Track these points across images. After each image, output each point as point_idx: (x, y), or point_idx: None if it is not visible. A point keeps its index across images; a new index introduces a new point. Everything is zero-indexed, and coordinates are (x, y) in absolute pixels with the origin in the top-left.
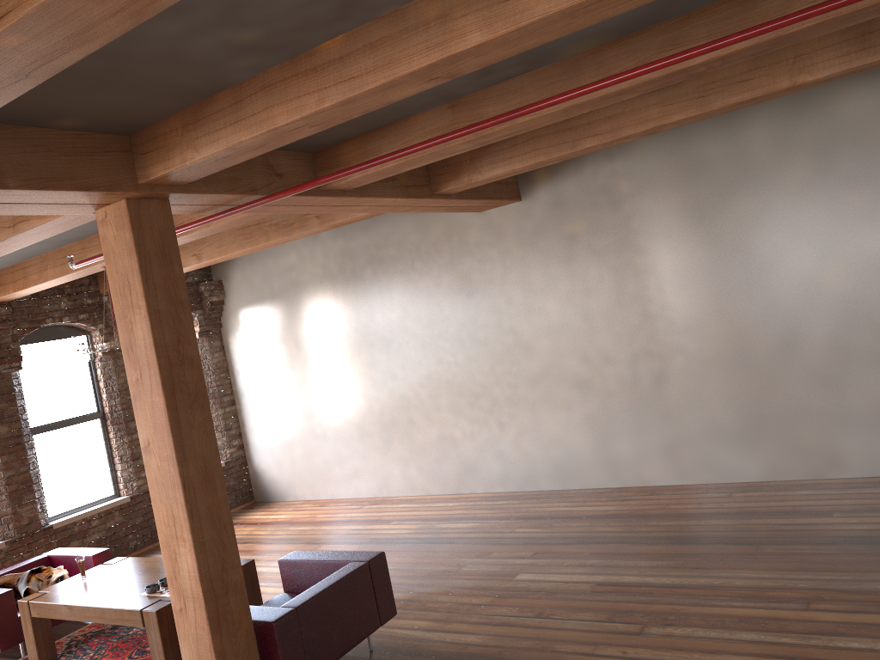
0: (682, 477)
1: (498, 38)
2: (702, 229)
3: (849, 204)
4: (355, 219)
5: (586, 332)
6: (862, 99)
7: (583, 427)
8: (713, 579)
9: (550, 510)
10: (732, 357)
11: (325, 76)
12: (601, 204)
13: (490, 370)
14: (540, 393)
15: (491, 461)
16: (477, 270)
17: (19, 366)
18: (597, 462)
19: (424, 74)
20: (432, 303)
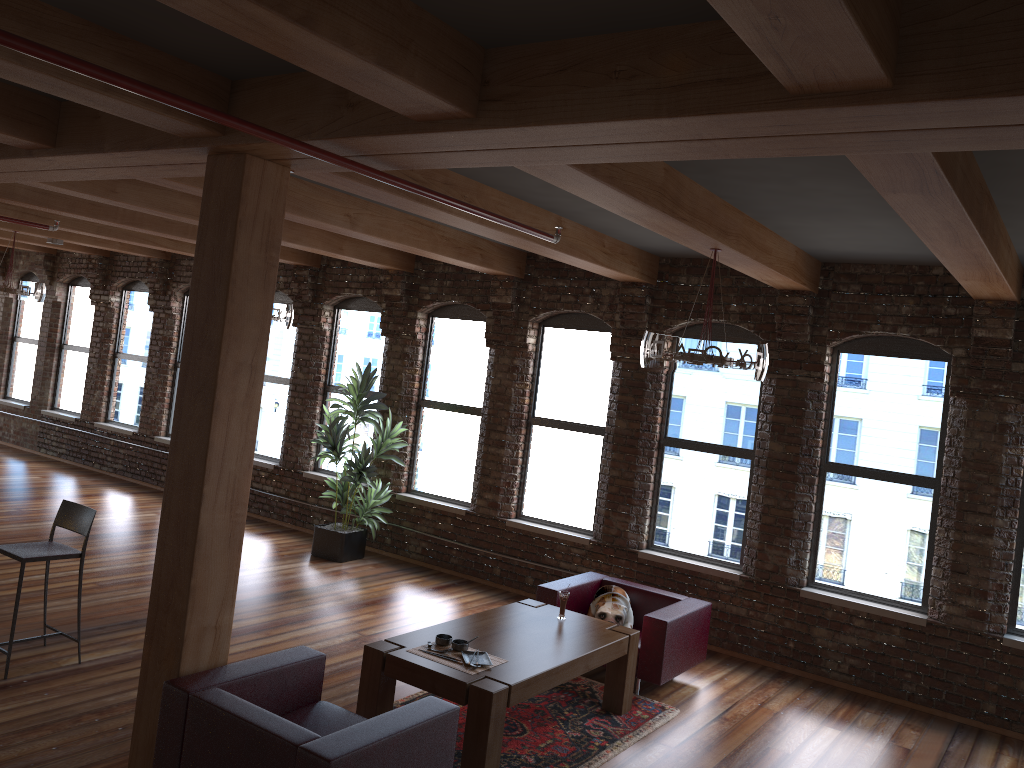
0: None
1: None
2: None
3: None
4: (893, 174)
5: None
6: None
7: None
8: None
9: None
10: None
11: None
12: None
13: None
14: None
15: None
16: None
17: (820, 377)
18: None
19: None
20: None
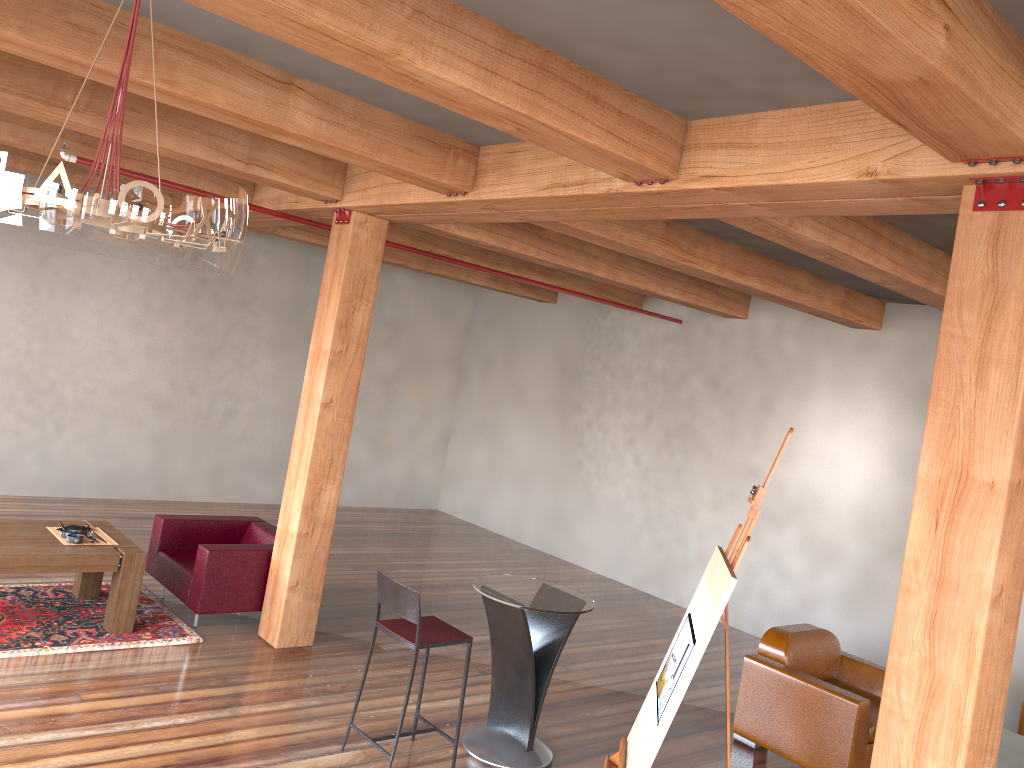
0: (216, 496)
1: (605, 278)
2: (300, 315)
3: (380, 335)
4: None
5: (184, 362)
6: (406, 278)
7: (147, 443)
8: (366, 551)
9: (138, 513)
10: (284, 412)
11: (543, 244)
12: (239, 265)
13: (69, 370)
14: (117, 404)
15: (29, 462)
16: (98, 269)
17: None
18: (148, 477)
19: (570, 269)
20: (25, 281)
